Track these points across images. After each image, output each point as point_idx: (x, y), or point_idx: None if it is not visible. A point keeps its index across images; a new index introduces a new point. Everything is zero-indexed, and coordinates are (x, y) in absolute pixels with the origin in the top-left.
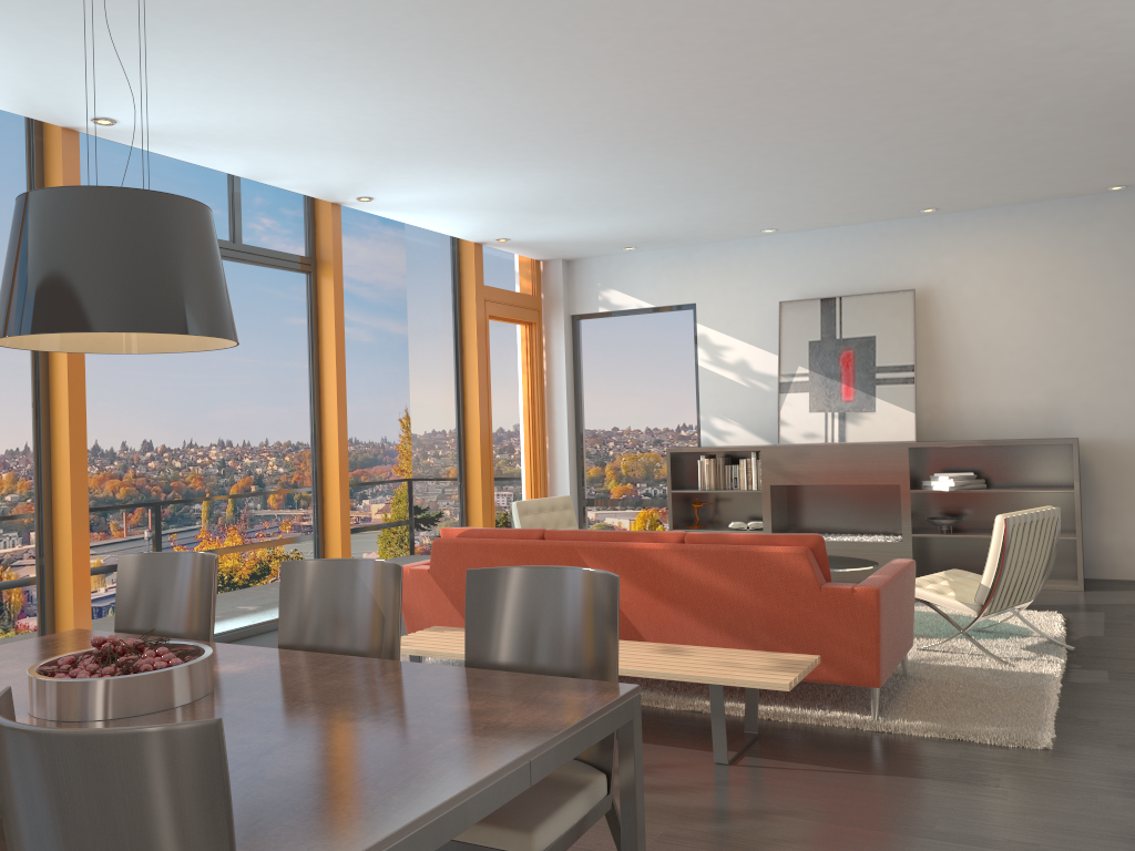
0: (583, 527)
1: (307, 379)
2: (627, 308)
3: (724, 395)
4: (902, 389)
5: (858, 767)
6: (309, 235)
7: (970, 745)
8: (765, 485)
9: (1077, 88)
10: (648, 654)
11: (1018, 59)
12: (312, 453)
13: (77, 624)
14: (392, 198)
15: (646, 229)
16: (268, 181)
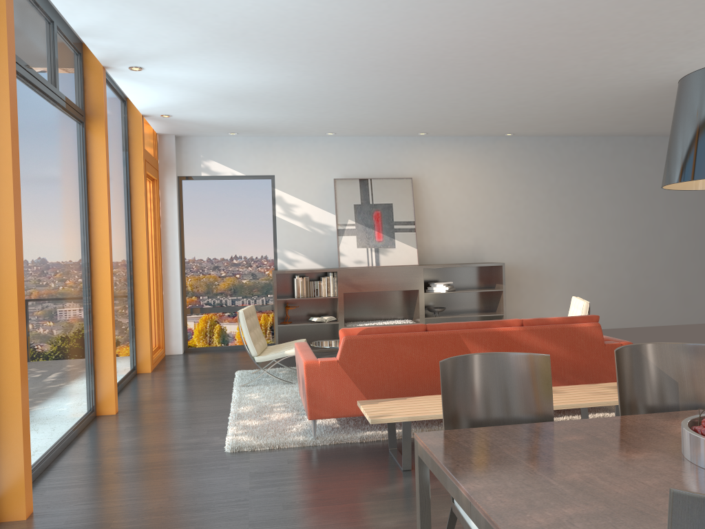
0: (187, 329)
1: (82, 214)
2: (224, 175)
3: (294, 236)
4: (409, 235)
5: None
6: (81, 90)
7: None
8: (340, 293)
9: (596, 84)
10: None
11: (609, 65)
12: (85, 278)
13: (24, 453)
14: (156, 72)
15: (269, 123)
16: (90, 38)
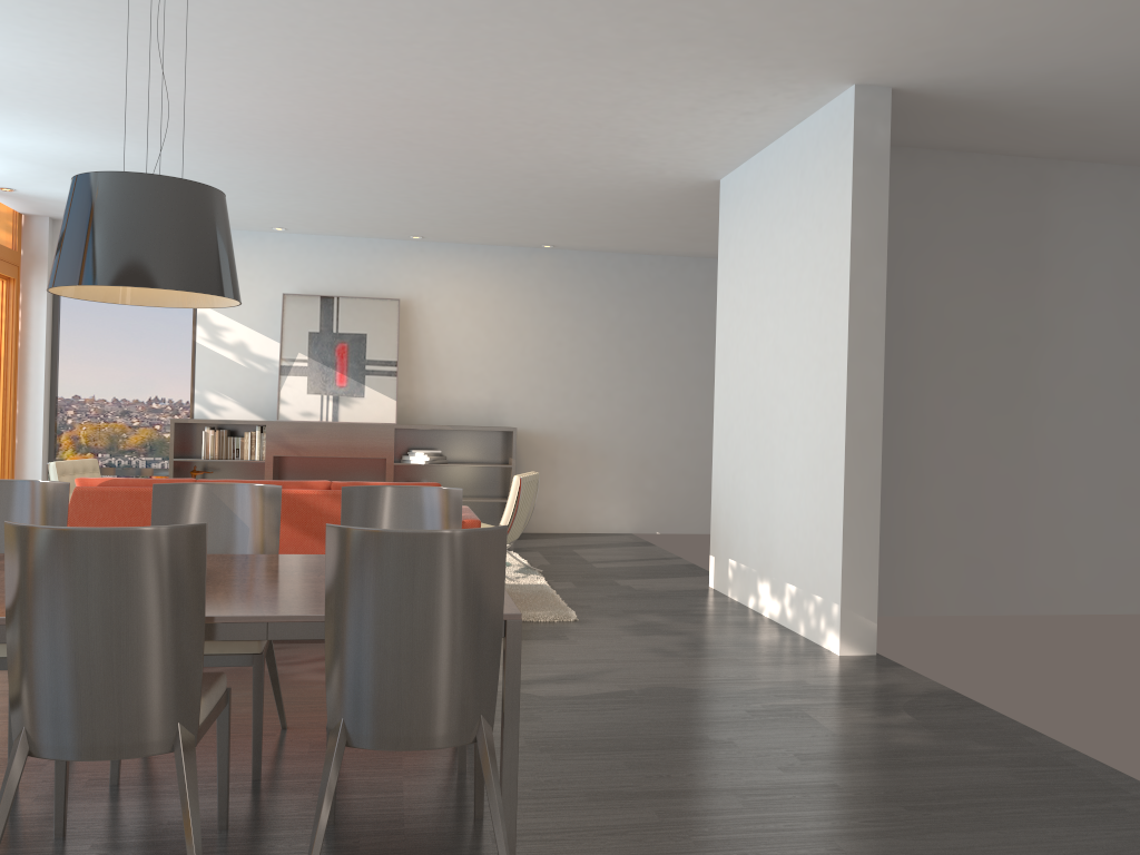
0: None
1: None
2: None
3: (221, 372)
4: (387, 380)
5: None
6: None
7: (533, 623)
8: (269, 456)
9: (573, 183)
10: None
11: (555, 159)
12: None
13: None
14: None
15: None
16: None
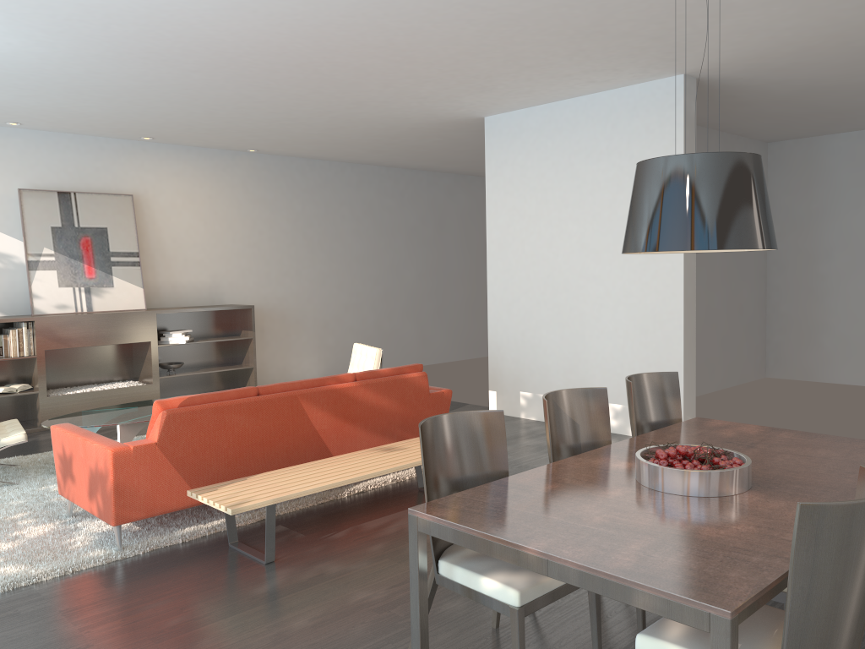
0: None
1: None
2: None
3: None
4: (132, 270)
5: None
6: None
7: None
8: (40, 351)
9: (378, 110)
10: (392, 453)
11: (403, 95)
12: None
13: None
14: None
15: None
16: None
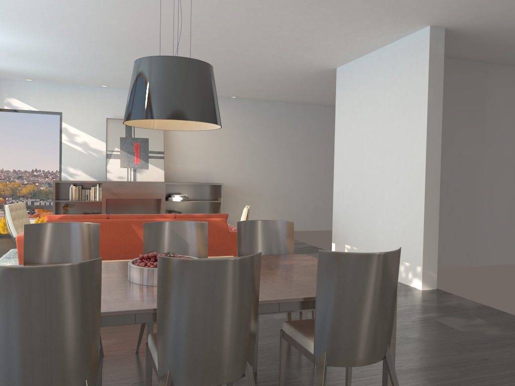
0: None
1: None
2: (22, 109)
3: (75, 157)
4: (159, 161)
5: None
6: None
7: None
8: (104, 198)
9: (266, 67)
10: None
11: (265, 56)
12: None
13: None
14: None
15: (52, 74)
16: None
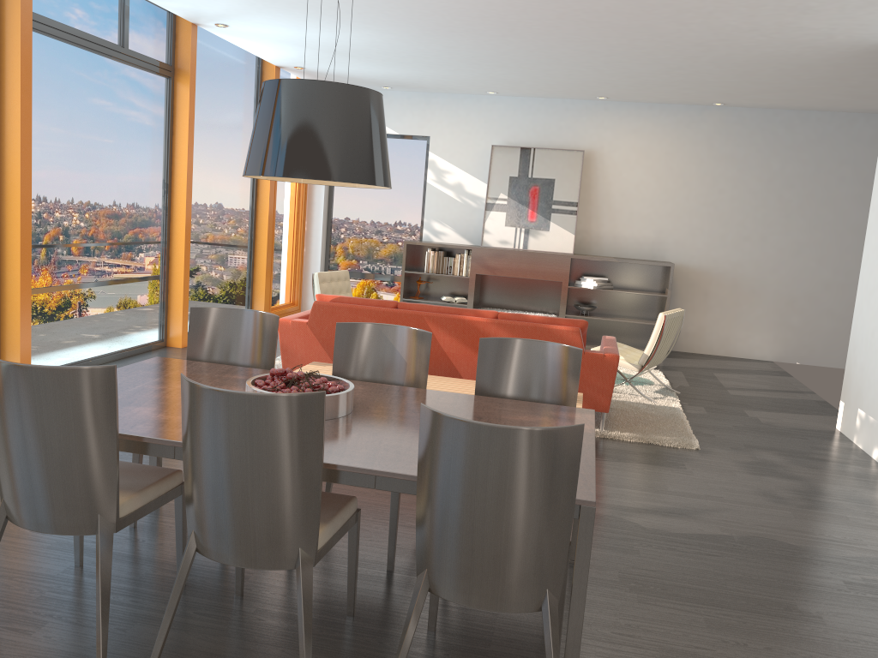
0: None
1: (163, 163)
2: None
3: (443, 206)
4: (568, 218)
5: (607, 457)
6: (171, 46)
7: (658, 446)
8: (472, 274)
9: (741, 50)
10: None
11: (722, 30)
12: (163, 222)
13: (22, 345)
14: (243, 29)
15: (410, 78)
16: (156, 1)
